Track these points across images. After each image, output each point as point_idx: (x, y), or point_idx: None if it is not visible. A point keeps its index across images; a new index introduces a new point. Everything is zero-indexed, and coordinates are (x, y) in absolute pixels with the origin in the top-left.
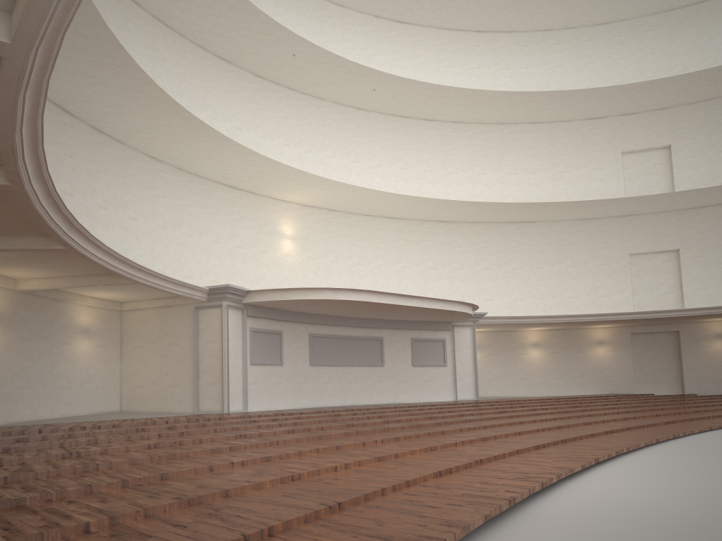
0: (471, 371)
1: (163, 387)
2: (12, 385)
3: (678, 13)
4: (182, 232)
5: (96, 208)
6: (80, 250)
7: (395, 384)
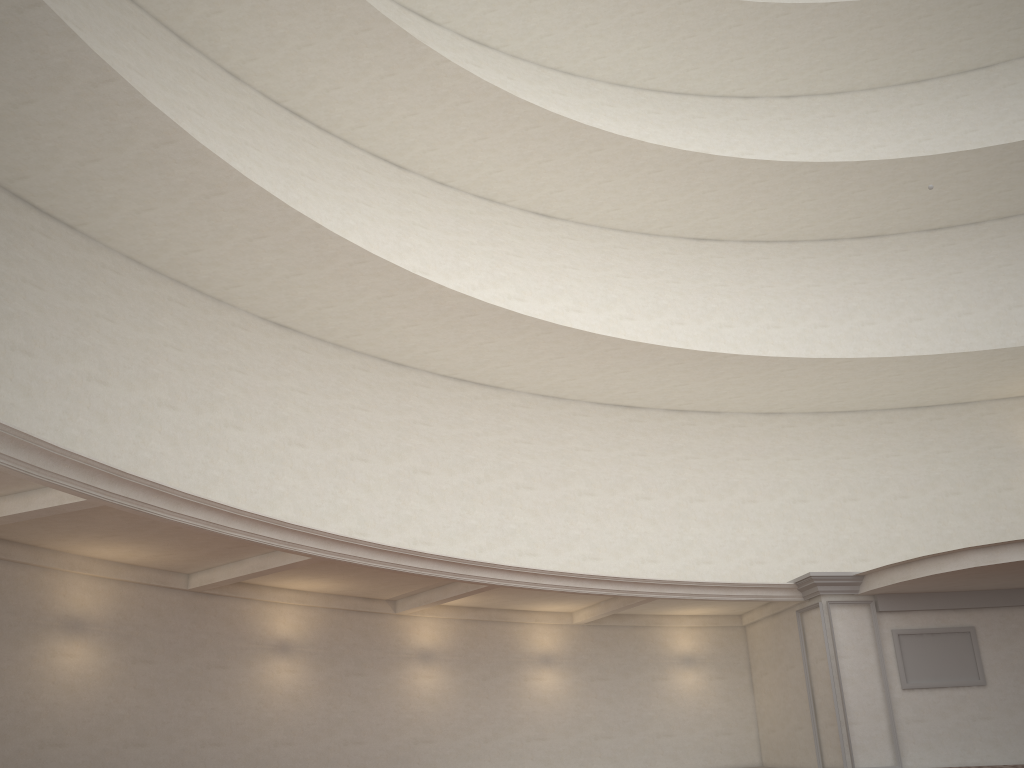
0: None
1: (789, 730)
2: (582, 734)
3: None
4: (835, 497)
5: (687, 503)
6: (506, 583)
7: None
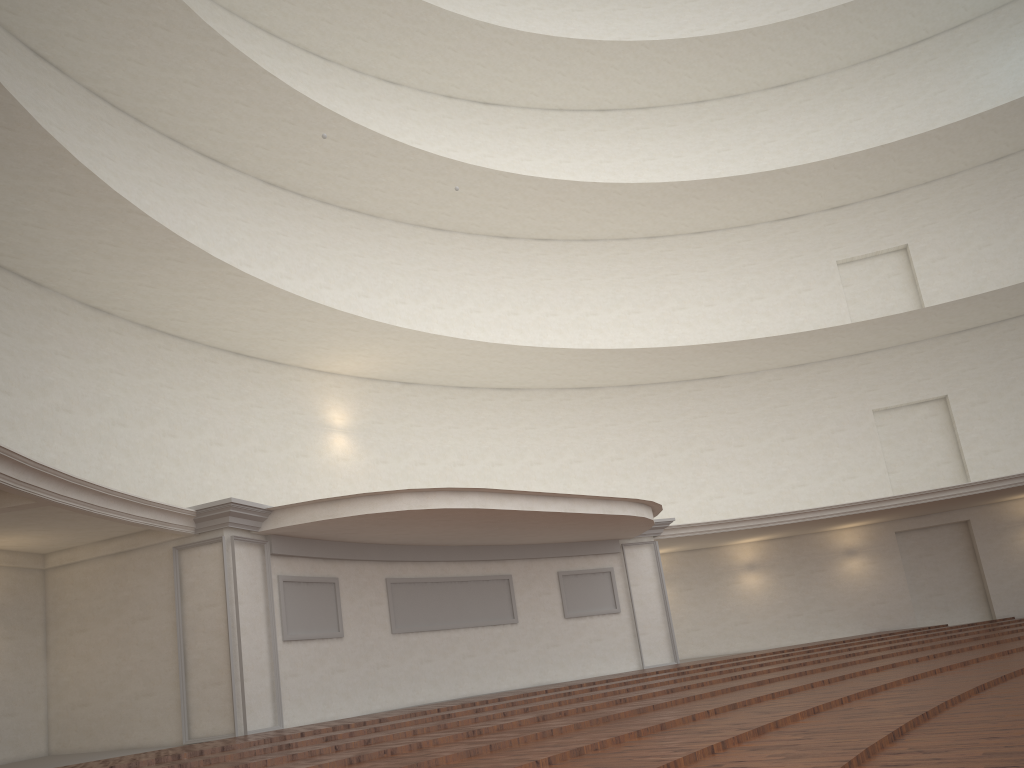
0: (660, 617)
1: (124, 700)
2: None
3: (886, 61)
4: (156, 429)
5: None
6: None
7: (539, 653)
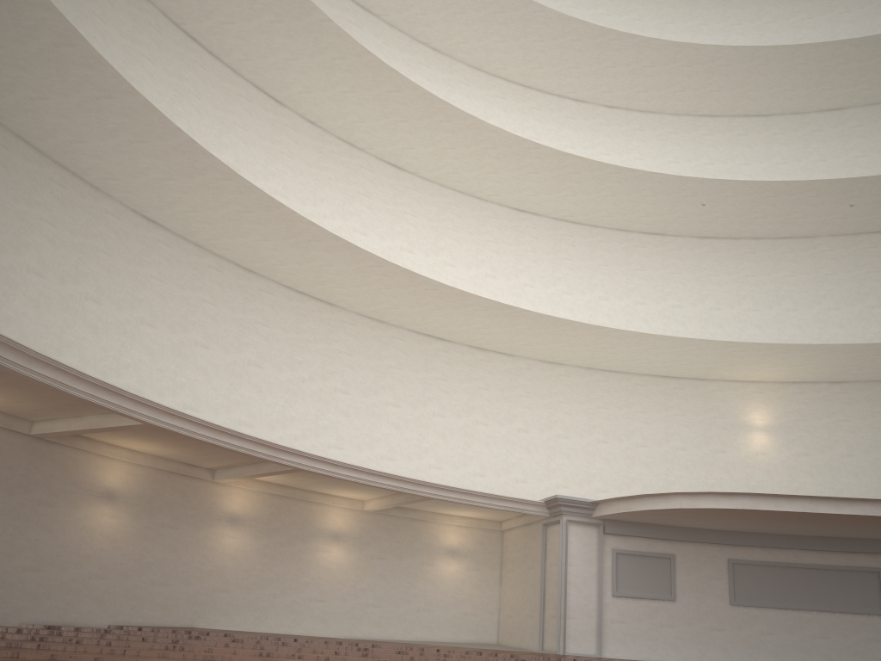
0: None
1: (522, 617)
2: (356, 601)
3: None
4: (591, 438)
5: (474, 425)
6: (309, 469)
7: None
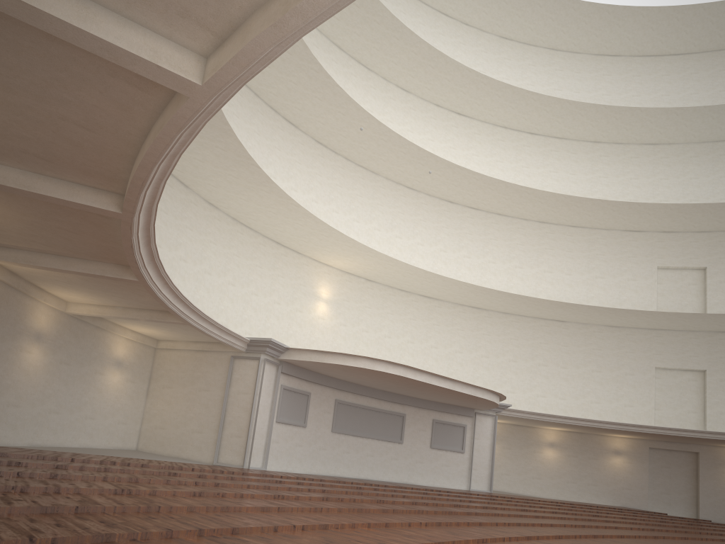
0: (487, 462)
1: (185, 431)
2: (42, 407)
3: (724, 145)
4: (225, 279)
5: None
6: (150, 284)
7: (410, 464)
